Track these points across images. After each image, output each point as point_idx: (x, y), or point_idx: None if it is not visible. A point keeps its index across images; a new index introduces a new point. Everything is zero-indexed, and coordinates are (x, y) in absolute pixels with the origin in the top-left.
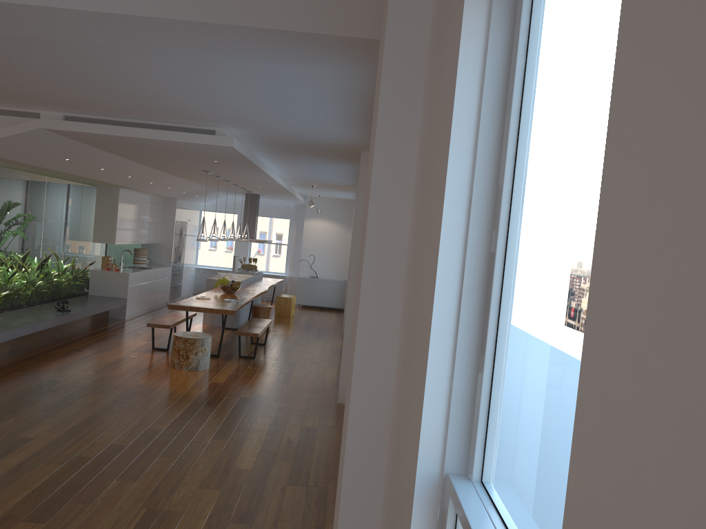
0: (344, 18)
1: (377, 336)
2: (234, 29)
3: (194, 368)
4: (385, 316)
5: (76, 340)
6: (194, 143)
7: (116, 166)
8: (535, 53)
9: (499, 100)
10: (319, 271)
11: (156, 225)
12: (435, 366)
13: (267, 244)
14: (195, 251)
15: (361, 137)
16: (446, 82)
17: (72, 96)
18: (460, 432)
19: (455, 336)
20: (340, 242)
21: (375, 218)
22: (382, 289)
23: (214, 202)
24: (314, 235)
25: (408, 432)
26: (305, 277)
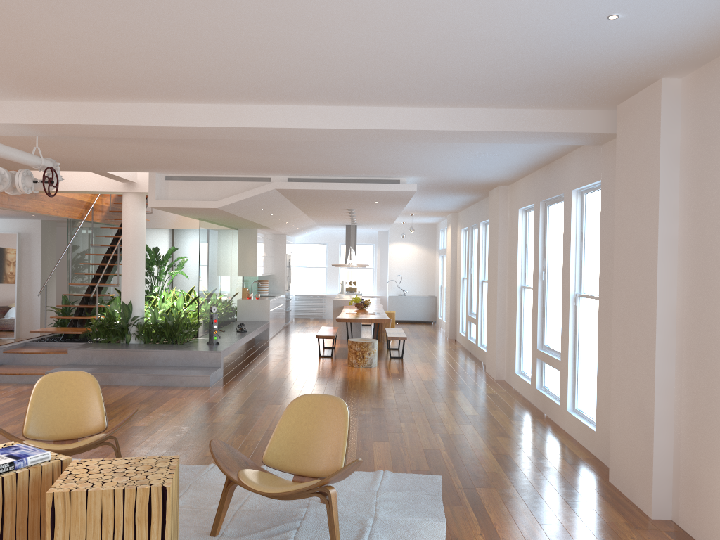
0: (588, 123)
1: (666, 284)
2: (525, 133)
3: (368, 365)
4: (669, 274)
5: (255, 354)
6: (387, 190)
7: (282, 211)
8: None
9: None
10: (405, 289)
11: (272, 259)
12: None
13: (355, 269)
14: (294, 279)
15: (512, 176)
16: None
17: (319, 166)
18: None
19: None
20: (422, 261)
21: (661, 229)
22: (667, 262)
23: (306, 235)
24: (398, 258)
25: (714, 312)
26: (394, 295)
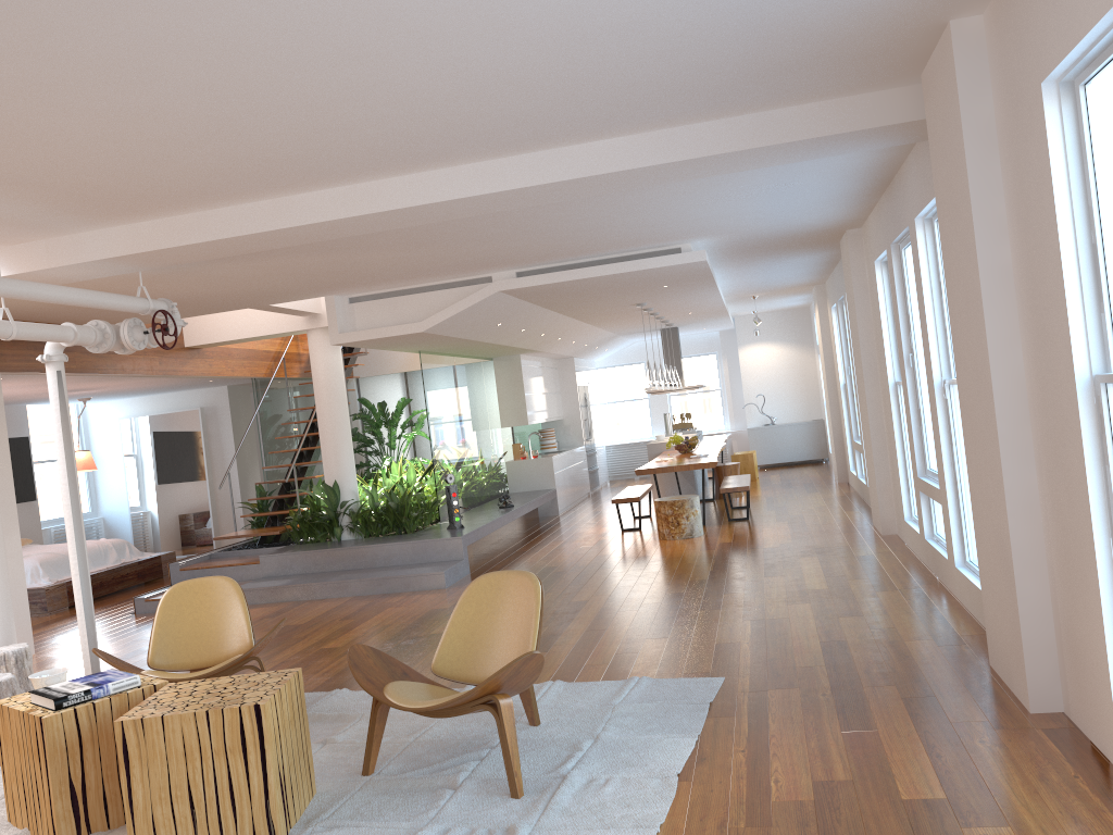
0: (884, 111)
1: (1003, 341)
2: (788, 144)
3: (688, 535)
4: (1006, 326)
5: (529, 538)
6: (662, 267)
7: (537, 322)
8: (1095, 130)
9: (1077, 158)
10: (773, 414)
11: (556, 396)
12: (1072, 315)
13: (692, 395)
14: (601, 423)
15: (853, 213)
16: (1036, 154)
17: (546, 247)
18: (1097, 349)
19: (1081, 296)
20: (794, 368)
21: (982, 257)
22: (999, 307)
23: (610, 353)
24: (756, 368)
25: (1057, 373)
26: (757, 427)
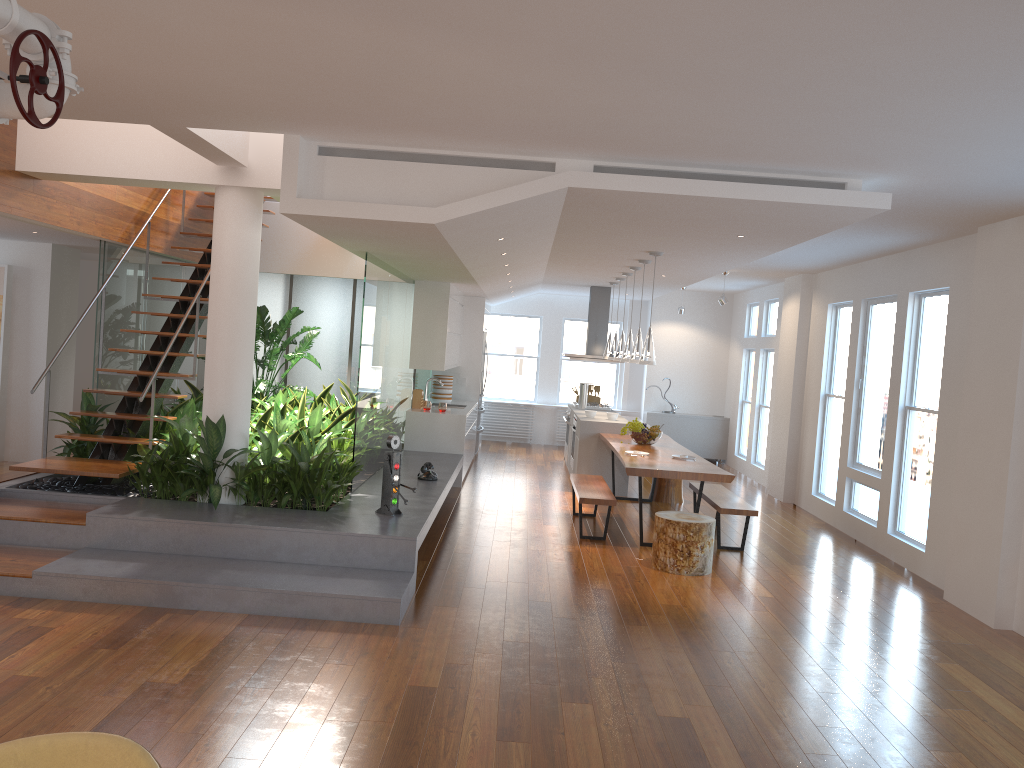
0: None
1: None
2: None
3: (698, 571)
4: None
5: (454, 526)
6: (821, 205)
7: (524, 248)
8: None
9: None
10: (674, 402)
11: (460, 339)
12: None
13: (586, 363)
14: (485, 376)
15: None
16: None
17: (708, 129)
18: None
19: None
20: (705, 357)
21: None
22: None
23: (509, 300)
24: (666, 348)
25: None
26: (658, 413)
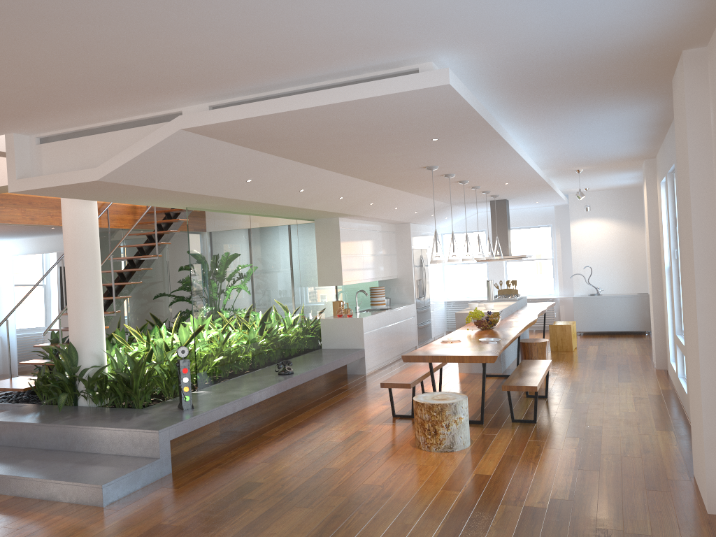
0: None
1: None
2: None
3: (447, 448)
4: None
5: (302, 410)
6: (387, 96)
7: (317, 183)
8: None
9: None
10: (600, 285)
11: (390, 257)
12: None
13: (526, 262)
14: (441, 282)
15: None
16: None
17: (183, 50)
18: None
19: None
20: (623, 244)
21: None
22: None
23: (455, 221)
24: (586, 241)
25: None
26: (582, 296)
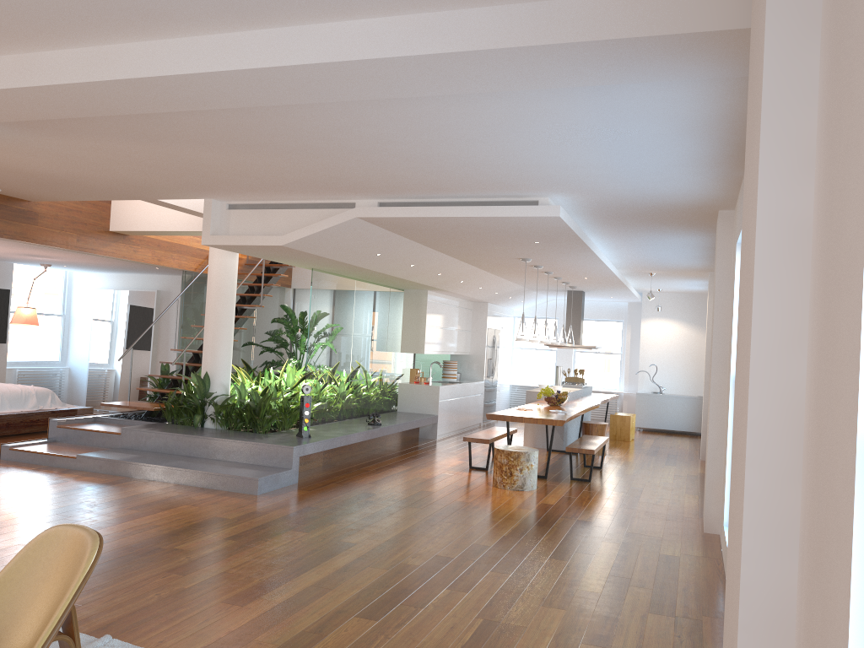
0: (702, 12)
1: (778, 342)
2: (573, 47)
3: (519, 487)
4: (787, 317)
5: (387, 457)
6: (515, 217)
7: (426, 261)
8: None
9: None
10: (663, 384)
11: (465, 333)
12: None
13: (595, 354)
14: (509, 364)
15: (718, 188)
16: None
17: (389, 176)
18: None
19: None
20: (689, 347)
21: (766, 200)
22: (781, 285)
23: (529, 306)
24: (655, 340)
25: (837, 415)
26: (645, 393)
